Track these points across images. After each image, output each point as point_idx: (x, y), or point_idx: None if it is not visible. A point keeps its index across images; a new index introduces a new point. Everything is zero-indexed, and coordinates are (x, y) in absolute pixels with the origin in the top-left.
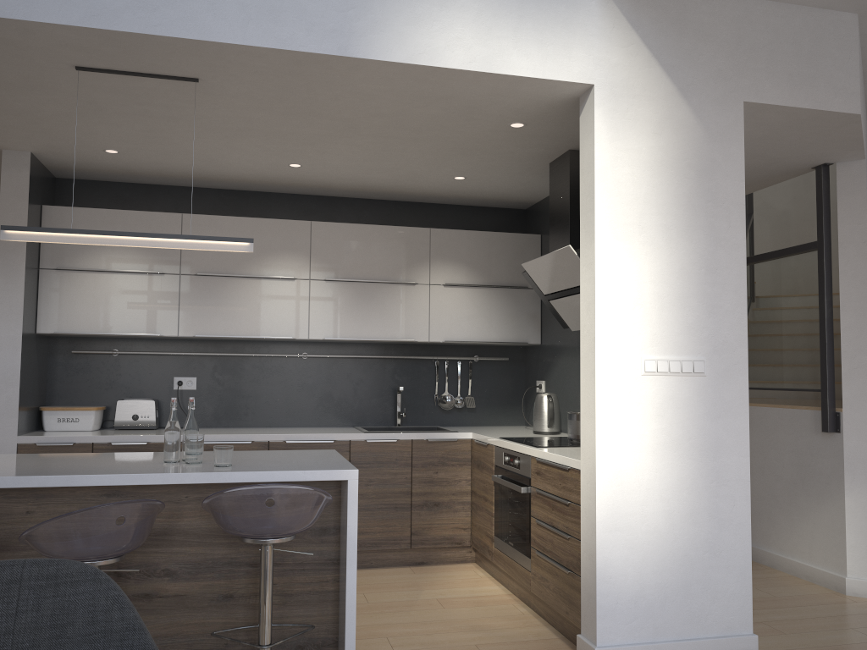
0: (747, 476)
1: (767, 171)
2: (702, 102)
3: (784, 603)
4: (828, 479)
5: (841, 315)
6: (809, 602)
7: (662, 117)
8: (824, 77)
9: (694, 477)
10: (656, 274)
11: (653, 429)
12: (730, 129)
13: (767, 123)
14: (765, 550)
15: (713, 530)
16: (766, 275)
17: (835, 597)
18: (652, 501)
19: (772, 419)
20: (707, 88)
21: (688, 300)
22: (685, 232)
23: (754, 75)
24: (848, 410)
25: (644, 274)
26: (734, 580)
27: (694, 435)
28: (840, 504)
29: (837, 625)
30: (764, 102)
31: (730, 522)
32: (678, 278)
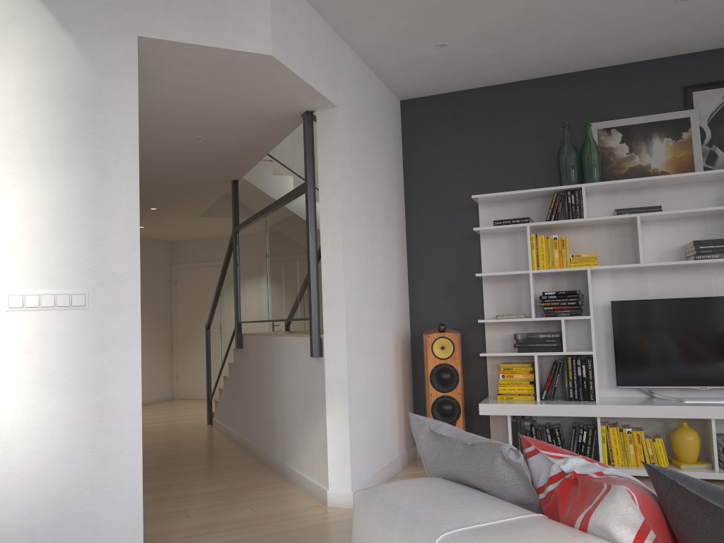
0: (138, 408)
1: (265, 119)
2: (87, 34)
3: (258, 521)
4: (319, 400)
5: (321, 249)
6: (283, 518)
7: (37, 46)
8: (232, 18)
9: (73, 413)
10: (27, 206)
11: (20, 367)
12: (121, 63)
13: (196, 63)
14: (292, 468)
15: (96, 465)
16: (286, 216)
17: (314, 510)
18: (18, 442)
19: (294, 347)
20: (94, 20)
21: (68, 232)
22: (64, 163)
23: (151, 11)
24: (328, 336)
25: (11, 206)
26: (121, 514)
27: (73, 370)
28: (324, 422)
29: (279, 540)
30: (162, 38)
31: (117, 456)
32: (55, 211)
